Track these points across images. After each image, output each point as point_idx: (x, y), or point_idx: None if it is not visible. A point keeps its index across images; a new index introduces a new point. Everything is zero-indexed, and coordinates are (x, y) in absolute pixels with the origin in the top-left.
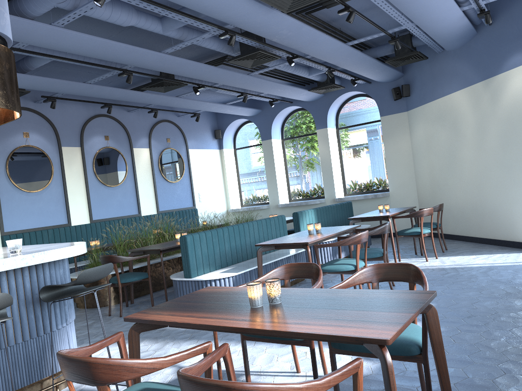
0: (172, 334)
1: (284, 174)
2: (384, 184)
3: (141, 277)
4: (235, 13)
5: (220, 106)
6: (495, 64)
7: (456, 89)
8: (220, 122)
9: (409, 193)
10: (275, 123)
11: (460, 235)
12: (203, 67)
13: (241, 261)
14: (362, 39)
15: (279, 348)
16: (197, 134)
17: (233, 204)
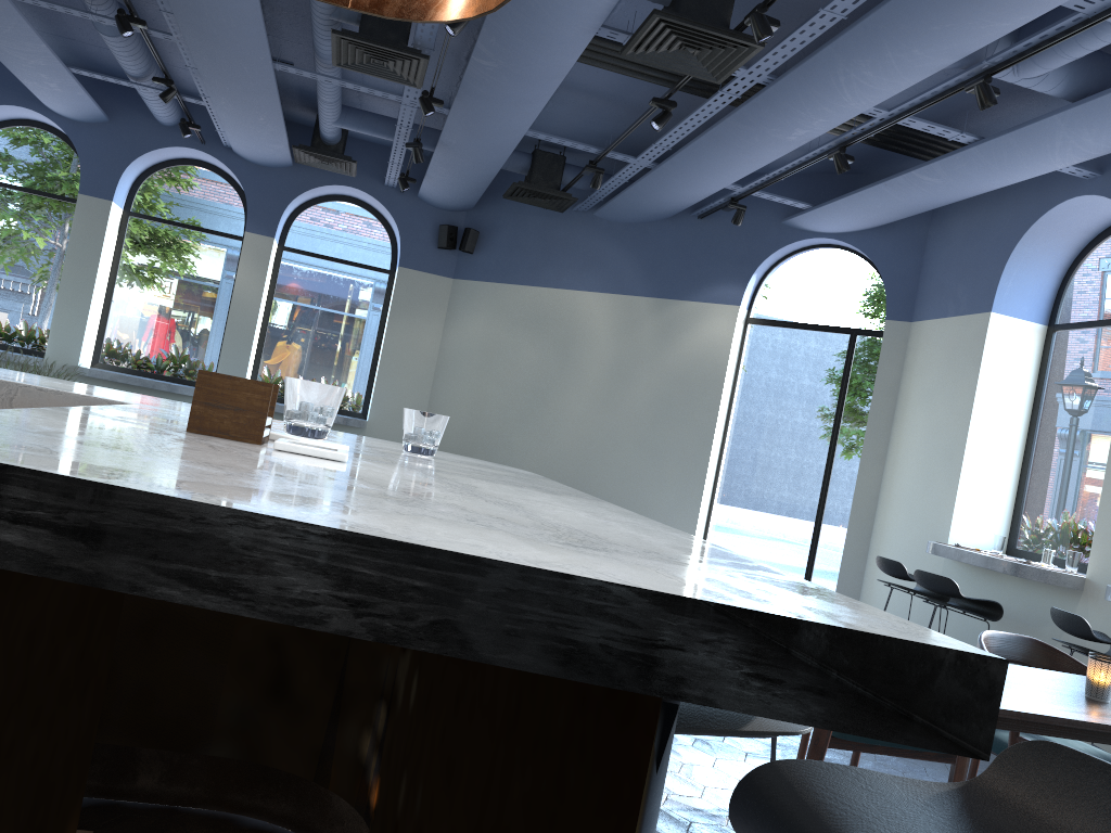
0: None
1: (104, 296)
2: (346, 398)
3: None
4: None
5: (55, 68)
6: (687, 282)
7: (591, 287)
8: None
9: None
10: (131, 168)
11: None
12: (250, 2)
13: None
14: (558, 139)
15: None
16: None
17: None
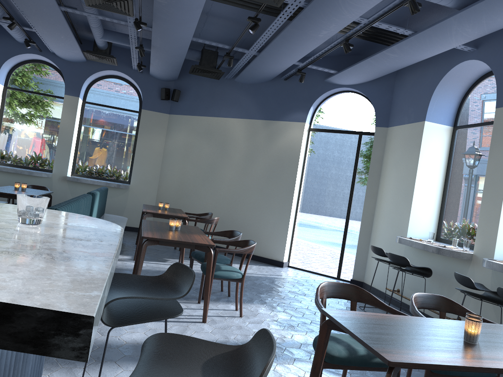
0: None
1: None
2: (120, 174)
3: None
4: None
5: None
6: (280, 112)
7: (234, 116)
8: None
9: (150, 191)
10: (5, 65)
11: None
12: None
13: None
14: (208, 42)
15: None
16: None
17: None
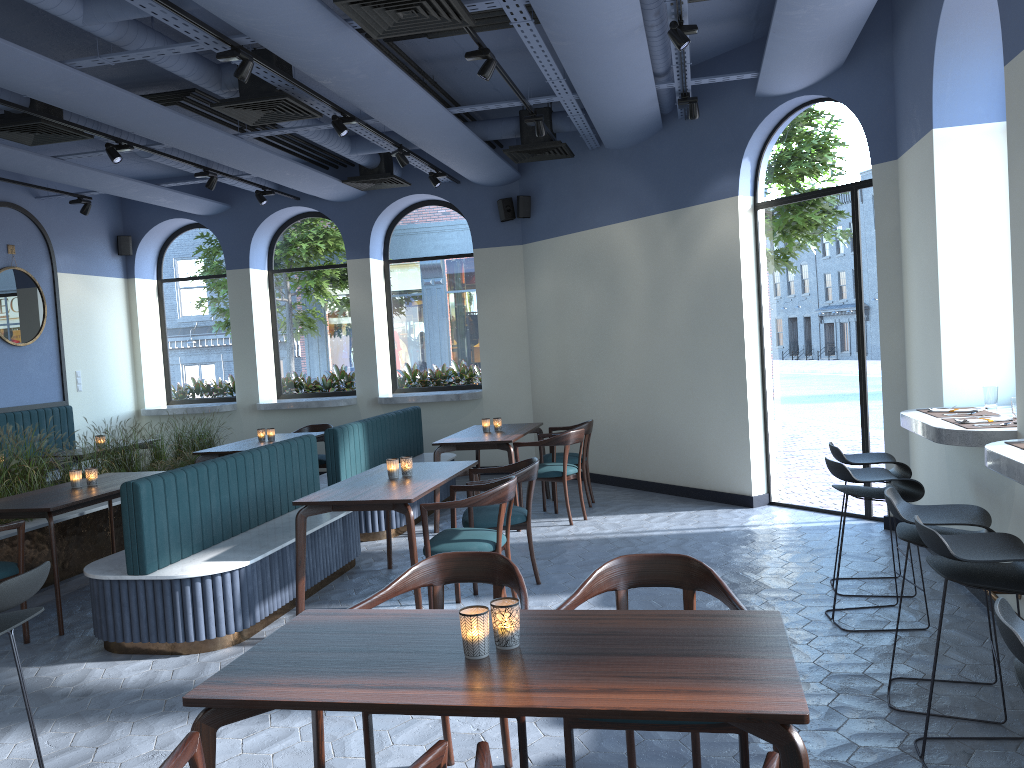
0: (116, 704)
1: (271, 342)
2: (470, 374)
3: (4, 574)
4: (275, 20)
5: (148, 189)
6: (690, 187)
7: (619, 218)
8: (132, 220)
9: (518, 394)
10: (257, 237)
11: (607, 476)
12: (149, 108)
13: (239, 534)
14: (480, 107)
15: (383, 717)
16: (78, 242)
17: (152, 399)
